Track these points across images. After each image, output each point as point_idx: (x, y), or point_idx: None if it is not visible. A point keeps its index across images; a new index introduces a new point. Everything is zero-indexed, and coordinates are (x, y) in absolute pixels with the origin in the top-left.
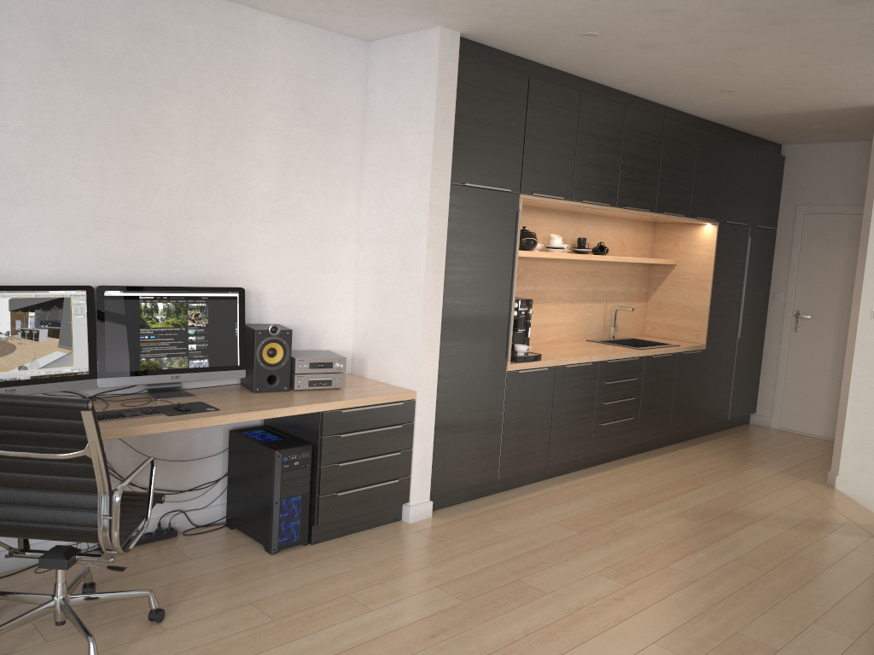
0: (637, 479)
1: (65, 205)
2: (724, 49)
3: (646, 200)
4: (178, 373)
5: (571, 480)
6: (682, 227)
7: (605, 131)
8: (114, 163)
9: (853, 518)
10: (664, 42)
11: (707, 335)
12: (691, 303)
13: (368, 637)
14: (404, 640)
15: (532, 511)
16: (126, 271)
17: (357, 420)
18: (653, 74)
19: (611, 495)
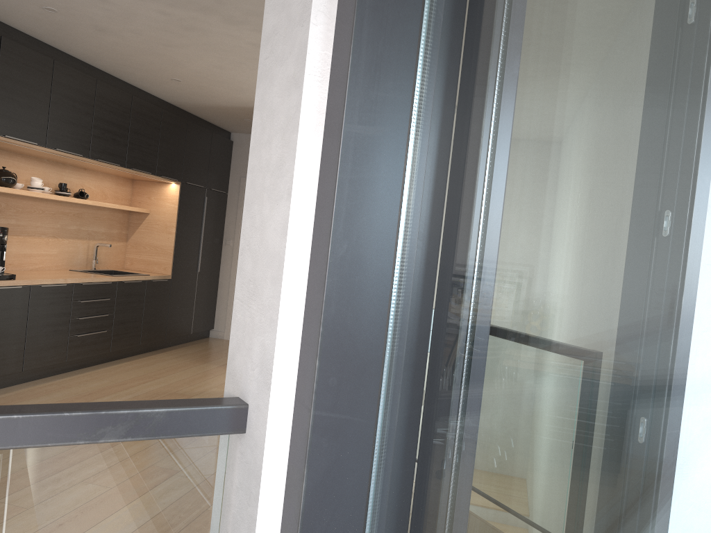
0: (106, 378)
1: None
2: (161, 43)
3: (117, 157)
4: None
5: (46, 382)
6: (154, 184)
7: (78, 96)
8: None
9: None
10: (114, 28)
11: (172, 268)
12: (161, 243)
13: None
14: None
15: None
16: None
17: None
18: (115, 56)
19: (79, 389)
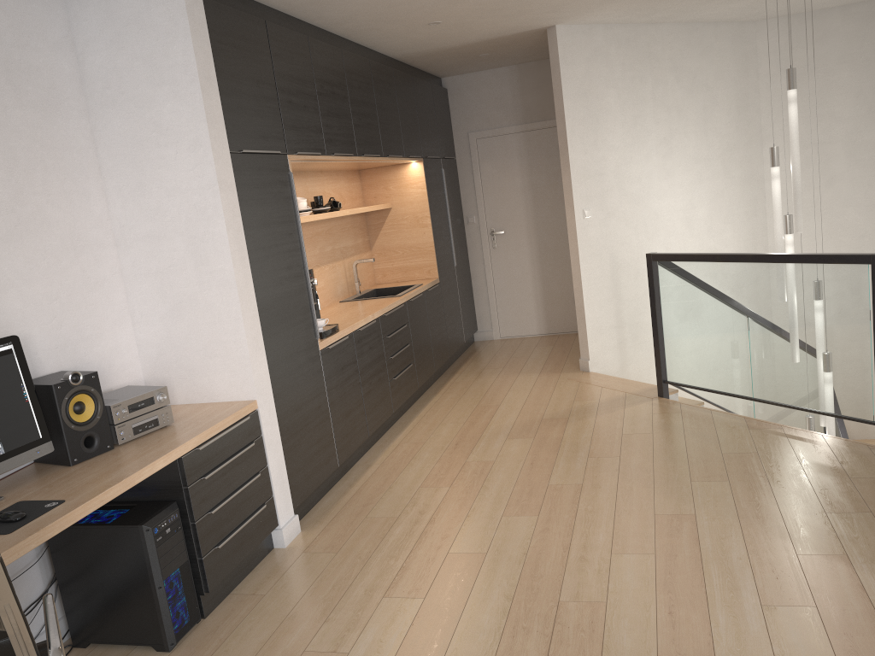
0: (443, 420)
1: None
2: None
3: (375, 145)
4: None
5: (390, 443)
6: (388, 169)
7: (333, 77)
8: None
9: (626, 390)
10: None
11: (438, 269)
12: (416, 241)
13: None
14: None
15: (388, 485)
16: None
17: (214, 454)
18: (378, 10)
19: (438, 442)
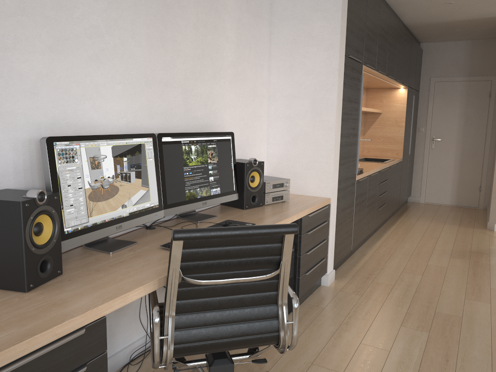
0: (403, 239)
1: (128, 65)
2: None
3: (393, 72)
4: (205, 199)
5: (373, 245)
6: (384, 90)
7: (385, 27)
8: (155, 31)
9: None
10: None
11: (403, 153)
12: (392, 135)
13: (414, 371)
14: (436, 368)
15: (380, 266)
16: (163, 122)
17: (312, 221)
18: None
19: (404, 250)
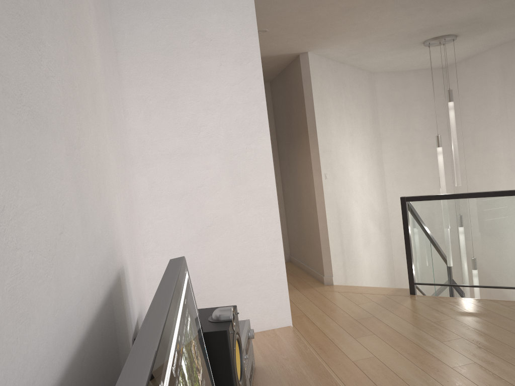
0: None
1: None
2: None
3: None
4: None
5: None
6: None
7: None
8: None
9: (381, 293)
10: None
11: None
12: None
13: None
14: None
15: None
16: (56, 304)
17: None
18: (257, 5)
19: None
